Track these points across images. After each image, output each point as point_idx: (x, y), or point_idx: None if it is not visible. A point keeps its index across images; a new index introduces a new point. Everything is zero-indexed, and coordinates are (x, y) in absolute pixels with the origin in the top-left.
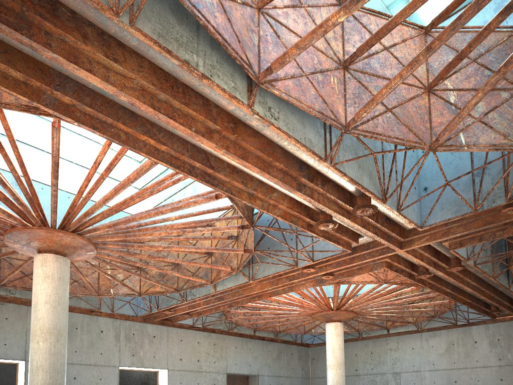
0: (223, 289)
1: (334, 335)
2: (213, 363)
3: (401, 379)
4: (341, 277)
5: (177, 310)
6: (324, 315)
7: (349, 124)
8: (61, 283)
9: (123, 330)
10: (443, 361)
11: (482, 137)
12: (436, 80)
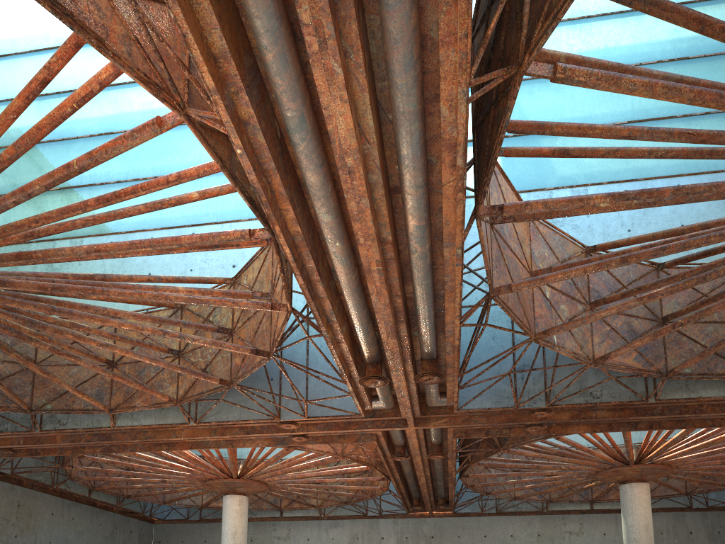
0: (133, 424)
1: (238, 512)
2: (13, 538)
3: None
4: (313, 442)
5: None
6: (229, 484)
7: (499, 290)
8: None
9: None
10: None
11: (567, 342)
12: (545, 272)
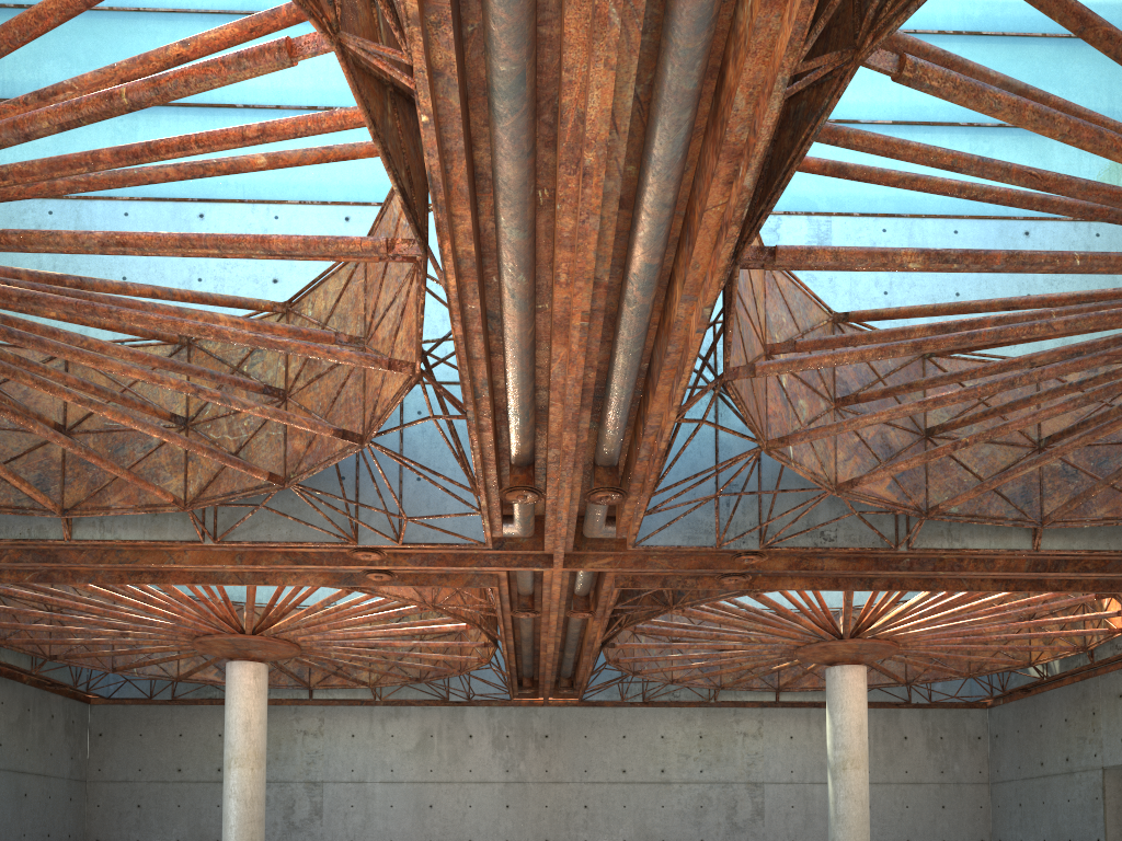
0: (104, 538)
1: (252, 690)
2: None
3: (325, 795)
4: (399, 584)
5: None
6: (238, 643)
7: (737, 372)
8: None
9: None
10: (412, 765)
11: (805, 456)
12: (786, 348)
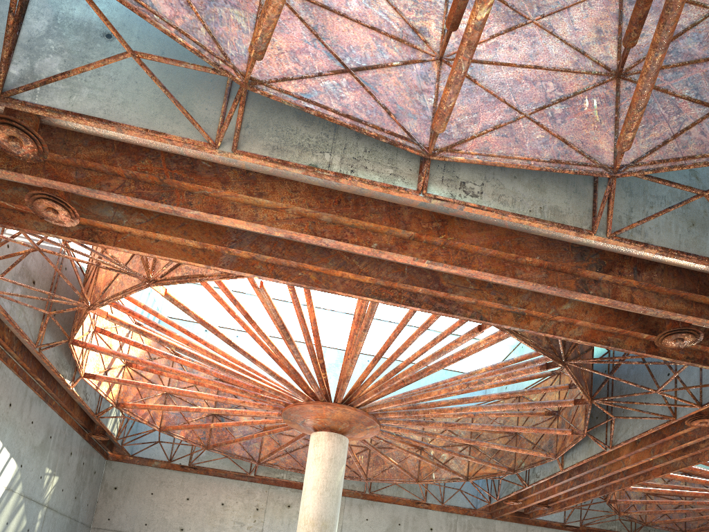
0: (572, 464)
1: None
2: None
3: None
4: None
5: (527, 499)
6: None
7: (616, 161)
8: (332, 465)
9: (460, 528)
10: None
11: None
12: None
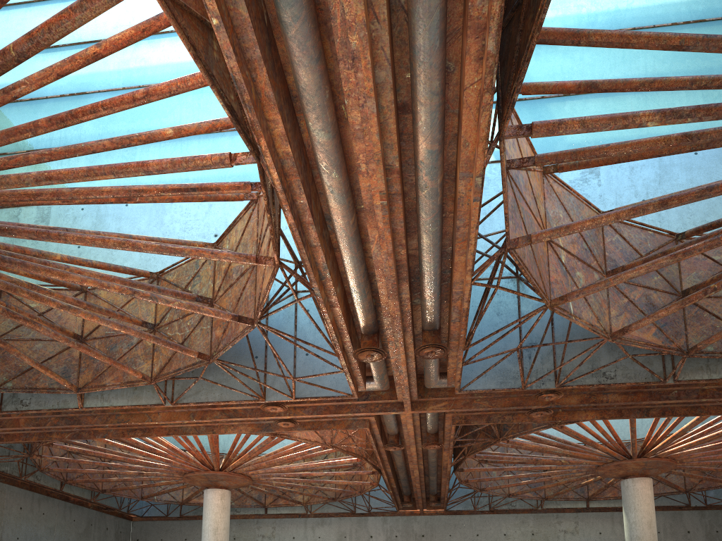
0: (103, 405)
1: (219, 507)
2: None
3: None
4: (301, 429)
5: None
6: (210, 476)
7: (517, 242)
8: None
9: None
10: None
11: (584, 312)
12: None
